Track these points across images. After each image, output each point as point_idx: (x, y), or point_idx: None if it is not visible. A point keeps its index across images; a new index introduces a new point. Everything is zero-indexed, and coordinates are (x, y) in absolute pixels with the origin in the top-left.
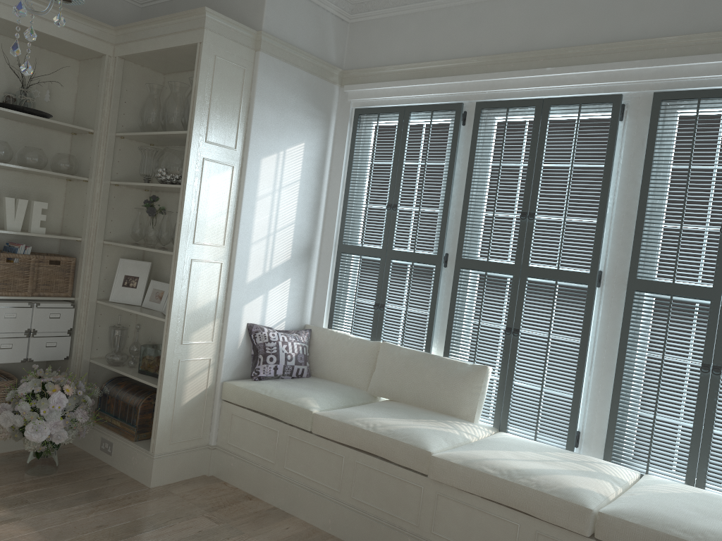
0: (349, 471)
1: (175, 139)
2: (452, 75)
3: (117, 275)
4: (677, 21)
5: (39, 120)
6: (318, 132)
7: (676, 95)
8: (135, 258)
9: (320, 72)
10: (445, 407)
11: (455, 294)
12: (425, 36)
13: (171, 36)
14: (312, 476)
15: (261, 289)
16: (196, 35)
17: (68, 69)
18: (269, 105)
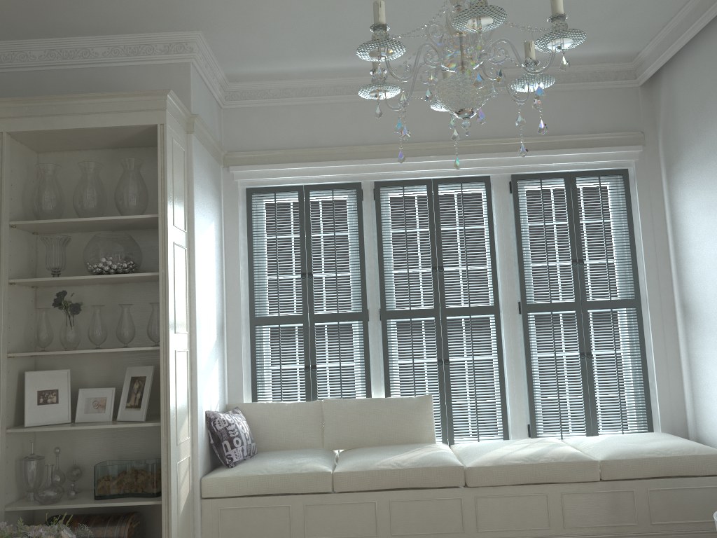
0: (384, 512)
1: (104, 224)
2: (345, 159)
3: (27, 392)
4: (515, 127)
5: None
6: (218, 211)
7: (526, 176)
8: (29, 370)
9: (216, 154)
10: (409, 438)
11: (386, 341)
12: (311, 126)
13: (110, 114)
14: (342, 533)
15: (208, 373)
16: (153, 116)
17: None
18: (199, 186)
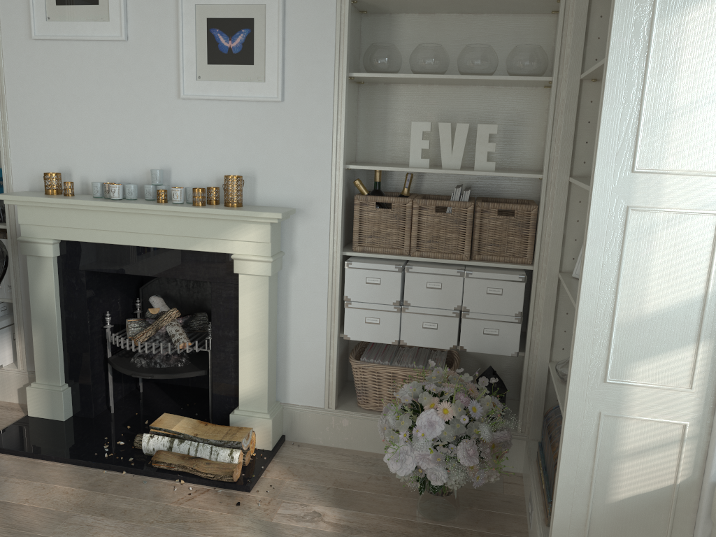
0: None
1: None
2: None
3: None
4: None
5: (478, 1)
6: None
7: None
8: None
9: None
10: None
11: None
12: None
13: None
14: None
15: None
16: None
17: None
18: None
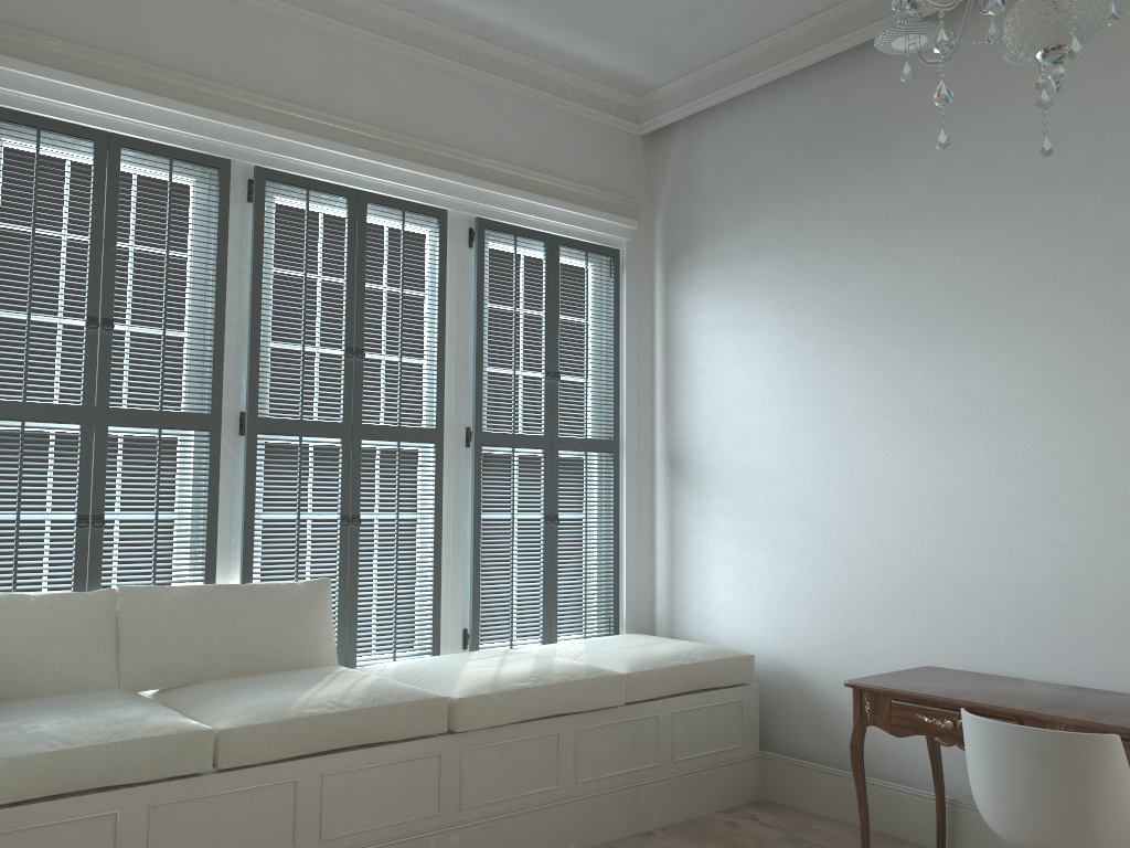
0: (311, 799)
1: None
2: (203, 105)
3: None
4: (487, 142)
5: None
6: None
7: (497, 226)
8: None
9: None
10: (295, 658)
11: (253, 476)
12: (135, 14)
13: None
14: None
15: None
16: None
17: None
18: None
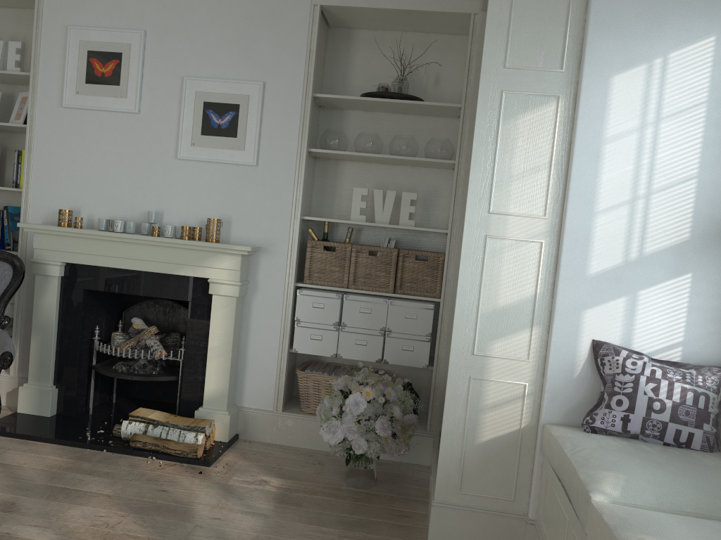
0: None
1: None
2: None
3: None
4: None
5: (405, 105)
6: None
7: None
8: None
9: None
10: None
11: None
12: None
13: None
14: None
15: (622, 288)
16: None
17: (457, 48)
18: None
